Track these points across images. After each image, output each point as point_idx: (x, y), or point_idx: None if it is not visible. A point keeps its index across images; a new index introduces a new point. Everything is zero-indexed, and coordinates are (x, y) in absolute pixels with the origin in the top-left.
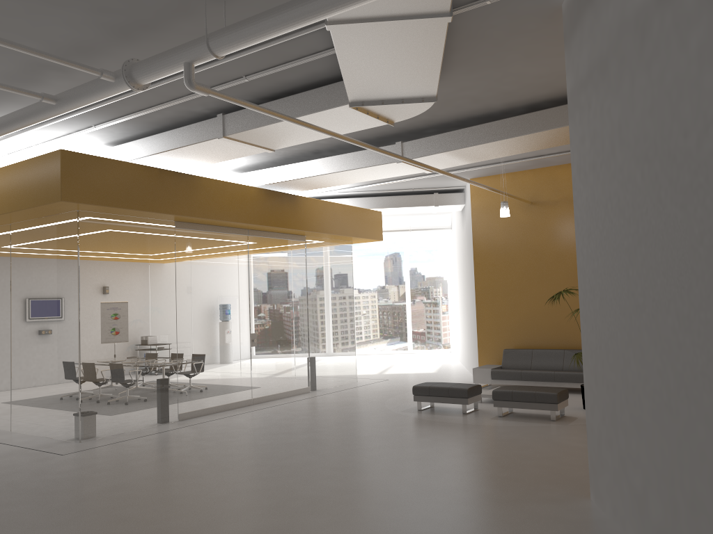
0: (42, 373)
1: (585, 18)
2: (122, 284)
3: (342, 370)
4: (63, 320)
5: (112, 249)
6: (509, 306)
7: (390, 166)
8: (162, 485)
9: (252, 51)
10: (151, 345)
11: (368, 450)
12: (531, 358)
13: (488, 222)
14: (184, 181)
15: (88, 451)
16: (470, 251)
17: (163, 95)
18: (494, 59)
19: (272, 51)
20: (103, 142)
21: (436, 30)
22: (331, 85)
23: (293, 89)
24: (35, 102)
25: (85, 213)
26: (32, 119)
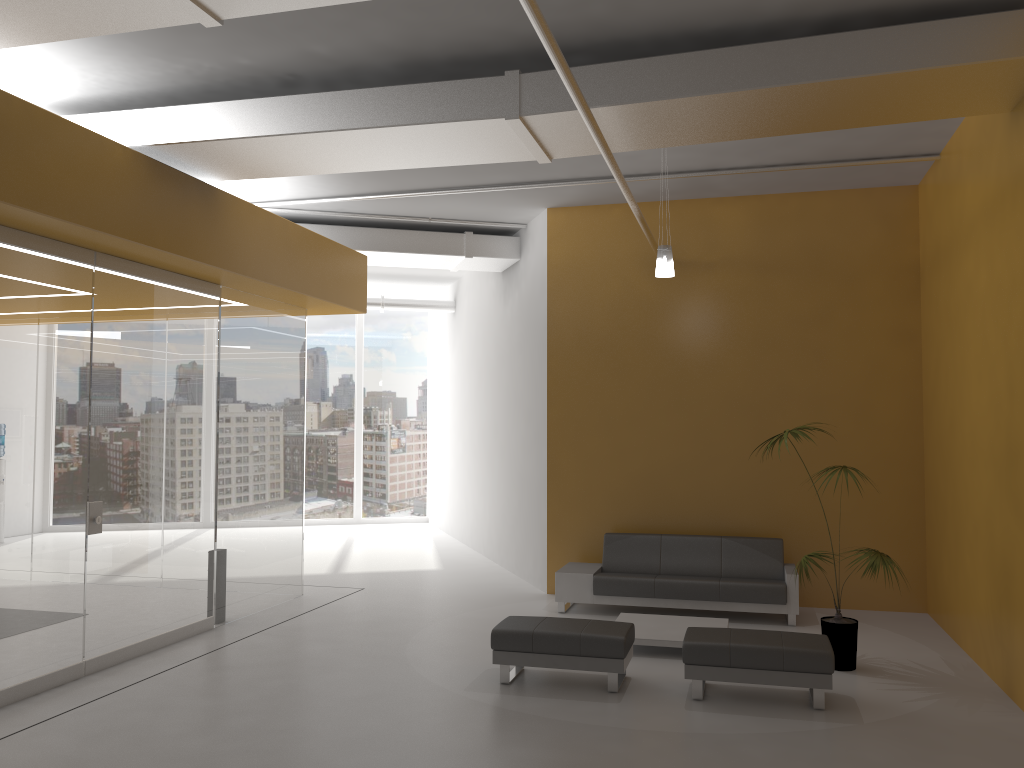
0: None
1: None
2: None
3: (278, 573)
4: None
5: None
6: (612, 452)
7: (479, 129)
8: None
9: None
10: None
11: None
12: (660, 552)
13: (580, 292)
14: None
15: None
16: (533, 345)
17: None
18: None
19: None
20: None
21: None
22: None
23: None
24: None
25: None
26: None
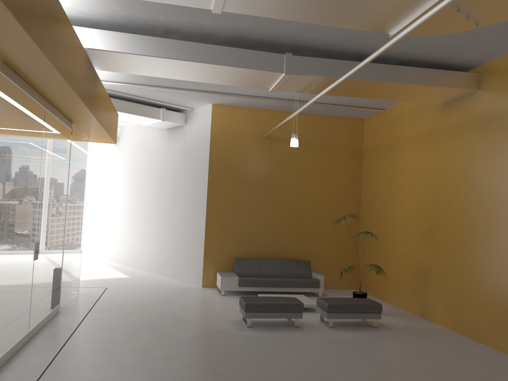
0: None
1: None
2: None
3: (74, 280)
4: None
5: None
6: (236, 221)
7: (266, 75)
8: None
9: None
10: None
11: None
12: (260, 267)
13: (225, 145)
14: (52, 3)
15: None
16: (196, 168)
17: None
18: None
19: None
20: None
21: None
22: None
23: None
24: None
25: None
26: None
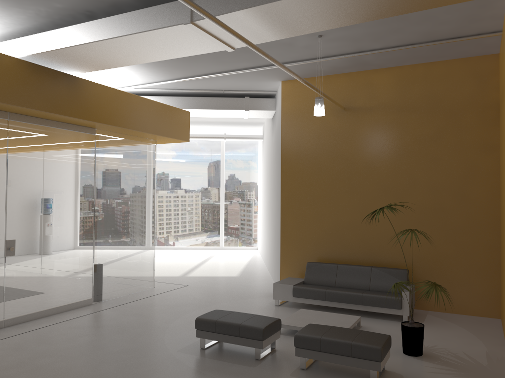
0: None
1: None
2: None
3: (137, 276)
4: None
5: None
6: (315, 216)
7: (177, 32)
8: None
9: None
10: None
11: None
12: (336, 274)
13: (298, 127)
14: None
15: None
16: (278, 157)
17: None
18: None
19: None
20: None
21: None
22: None
23: None
24: None
25: None
26: None
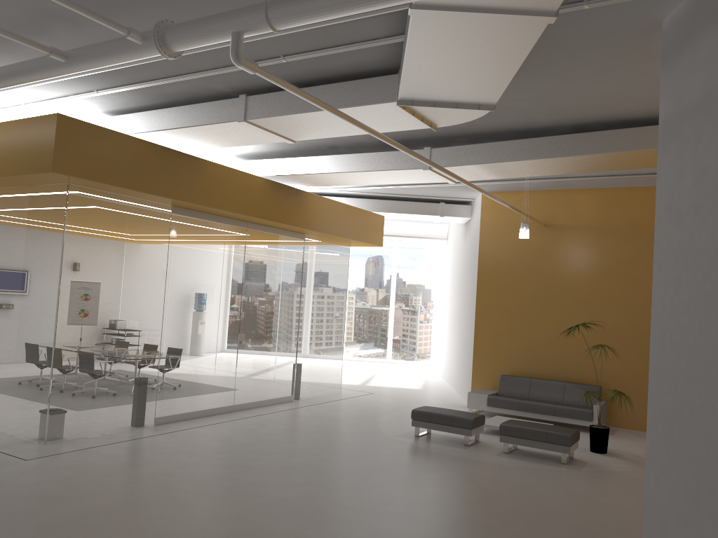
0: (7, 361)
1: (705, 38)
2: (109, 270)
3: (328, 379)
4: (38, 304)
5: (101, 230)
6: (510, 330)
7: (414, 172)
8: (147, 515)
9: (301, 29)
10: (133, 341)
11: (374, 485)
12: (530, 387)
13: (497, 239)
14: (189, 164)
15: (55, 457)
16: (473, 267)
17: (184, 66)
18: (562, 71)
19: (323, 32)
20: (102, 109)
21: (531, 31)
22: (378, 78)
23: (331, 77)
24: (34, 56)
25: (76, 188)
26: (33, 76)
